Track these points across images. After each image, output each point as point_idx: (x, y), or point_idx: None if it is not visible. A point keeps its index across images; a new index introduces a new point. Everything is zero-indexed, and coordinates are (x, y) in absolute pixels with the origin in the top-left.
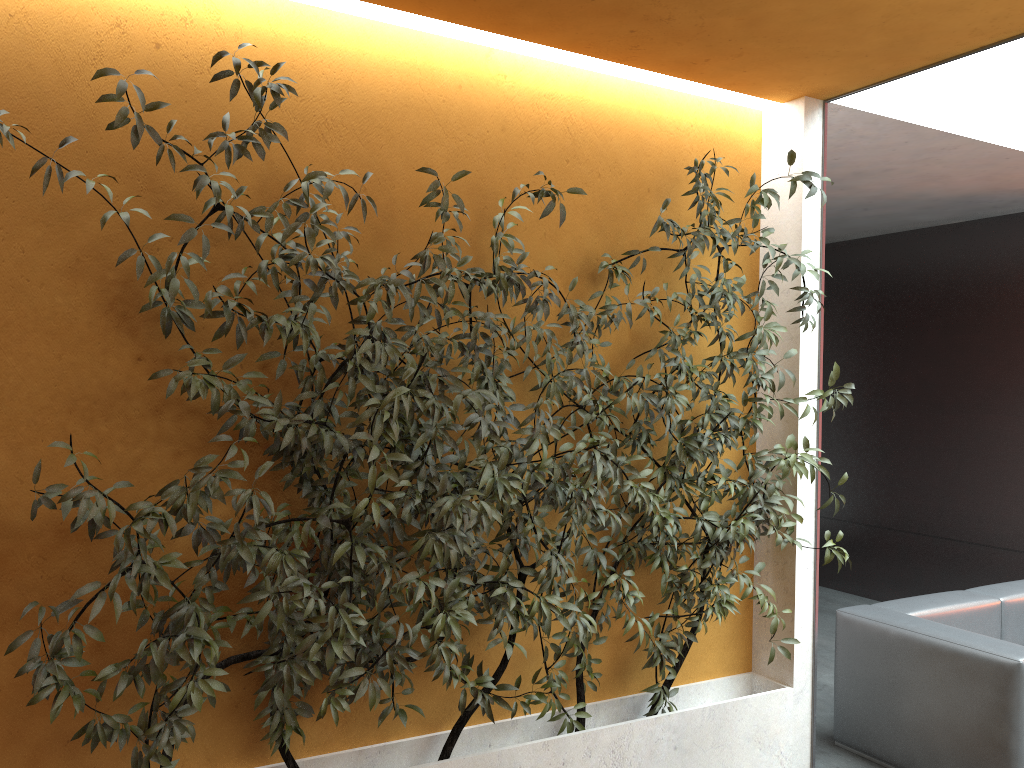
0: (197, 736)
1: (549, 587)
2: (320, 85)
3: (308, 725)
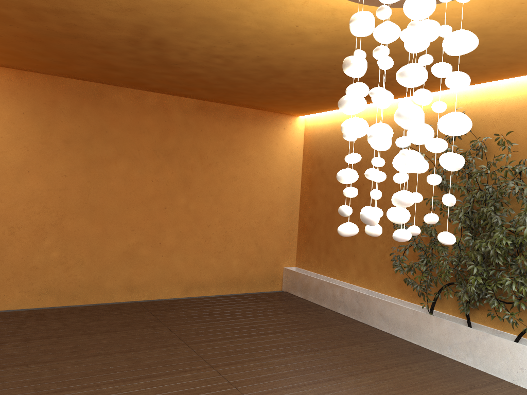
0: (450, 303)
1: None
2: (494, 109)
3: (479, 313)
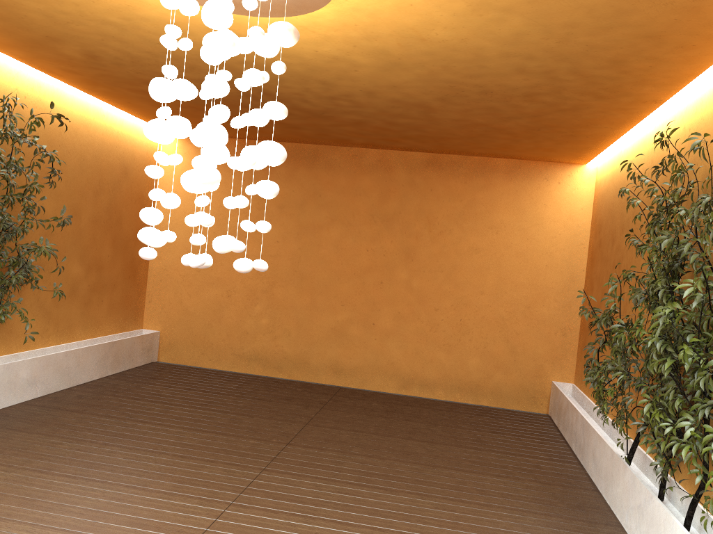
0: None
1: (682, 416)
2: None
3: (682, 468)
